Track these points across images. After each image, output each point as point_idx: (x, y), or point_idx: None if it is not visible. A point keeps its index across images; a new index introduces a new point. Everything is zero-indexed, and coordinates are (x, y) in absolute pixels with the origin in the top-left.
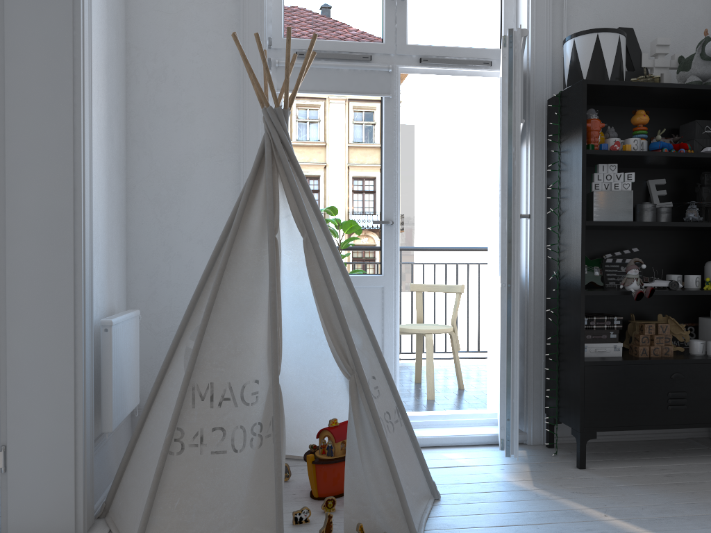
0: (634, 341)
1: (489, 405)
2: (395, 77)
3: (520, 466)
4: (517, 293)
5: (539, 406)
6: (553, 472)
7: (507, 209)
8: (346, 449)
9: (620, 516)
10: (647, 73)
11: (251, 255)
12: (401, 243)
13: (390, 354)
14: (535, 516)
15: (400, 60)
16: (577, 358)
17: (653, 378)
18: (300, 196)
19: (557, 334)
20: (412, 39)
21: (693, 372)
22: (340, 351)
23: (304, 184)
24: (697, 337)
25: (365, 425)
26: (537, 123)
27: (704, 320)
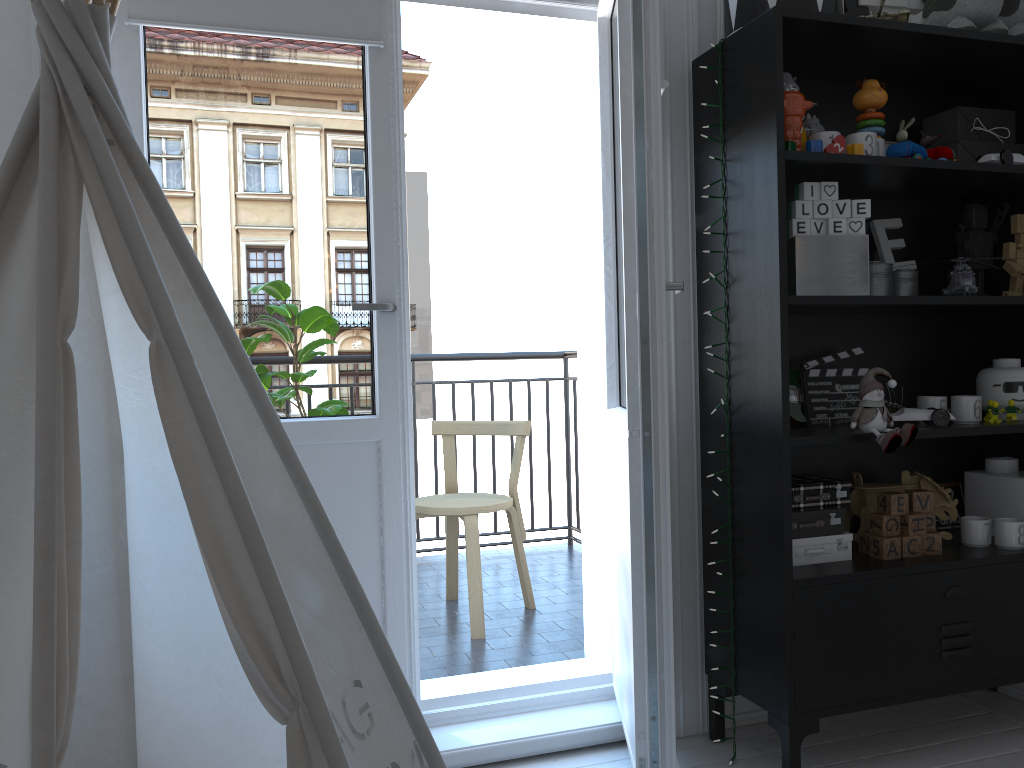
0: (871, 528)
1: (590, 649)
2: (390, 6)
3: None
4: (665, 451)
5: (694, 660)
6: None
7: (639, 273)
8: None
9: None
10: None
11: (1, 395)
12: (413, 347)
13: (399, 579)
14: None
15: None
16: (778, 573)
17: (915, 601)
18: (139, 233)
19: (729, 523)
20: None
21: (982, 582)
22: (258, 650)
23: (157, 205)
24: (959, 508)
25: None
26: (674, 108)
27: (976, 477)
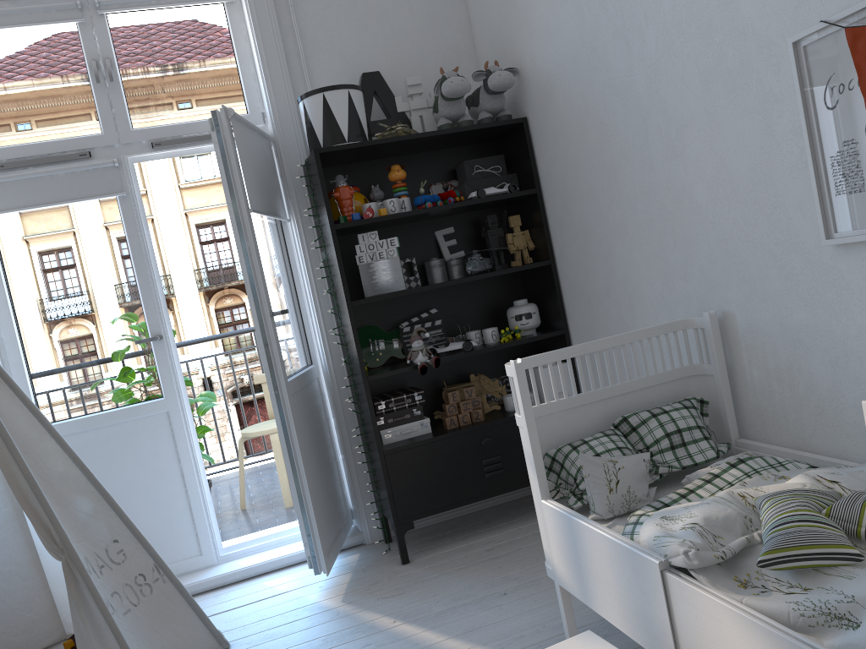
0: (444, 412)
1: None
2: (126, 170)
3: (342, 578)
4: (287, 399)
5: (370, 500)
6: (373, 576)
7: (256, 310)
8: (76, 636)
9: (409, 618)
10: (406, 118)
11: None
12: None
13: (194, 484)
14: (321, 643)
15: (128, 149)
16: (376, 449)
17: (462, 450)
18: None
19: (362, 424)
20: (137, 122)
21: (504, 432)
22: (44, 533)
23: None
24: None
25: (91, 605)
26: (299, 194)
27: None
